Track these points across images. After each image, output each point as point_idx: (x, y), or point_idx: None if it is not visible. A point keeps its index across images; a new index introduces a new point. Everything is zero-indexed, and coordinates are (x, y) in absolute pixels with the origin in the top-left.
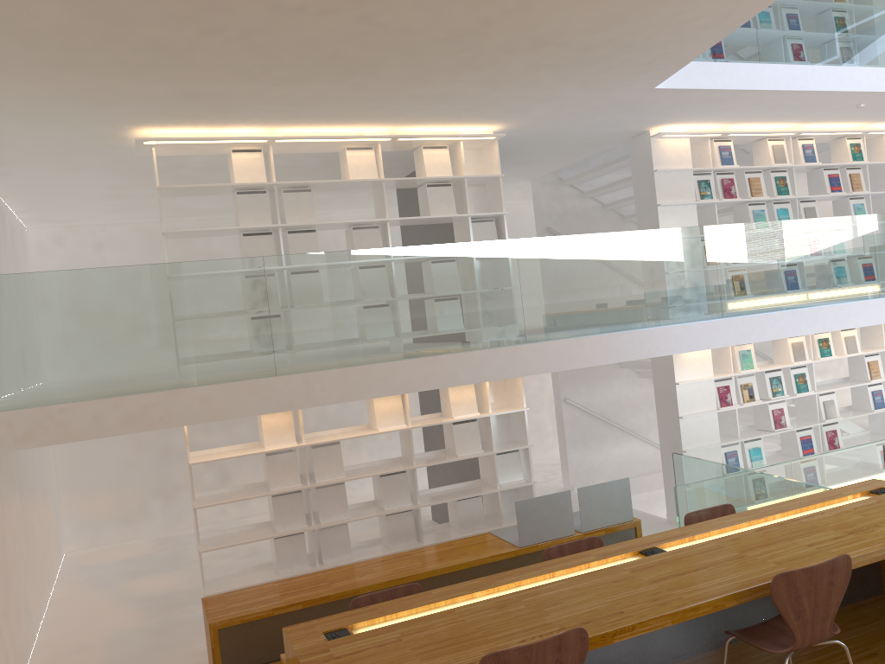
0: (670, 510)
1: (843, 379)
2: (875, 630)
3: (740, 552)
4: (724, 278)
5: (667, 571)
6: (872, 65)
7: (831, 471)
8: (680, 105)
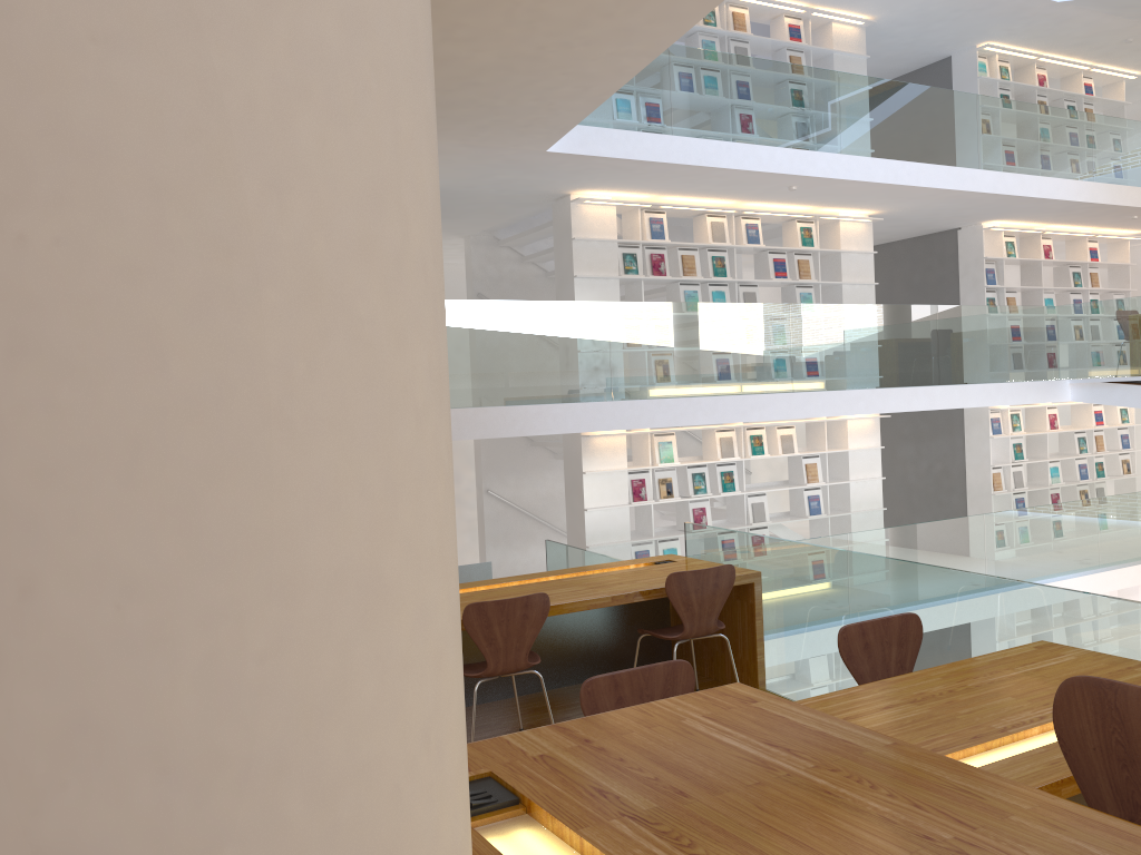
0: None
1: (783, 481)
2: None
3: (482, 599)
4: (617, 359)
5: None
6: (800, 146)
7: None
8: (588, 170)
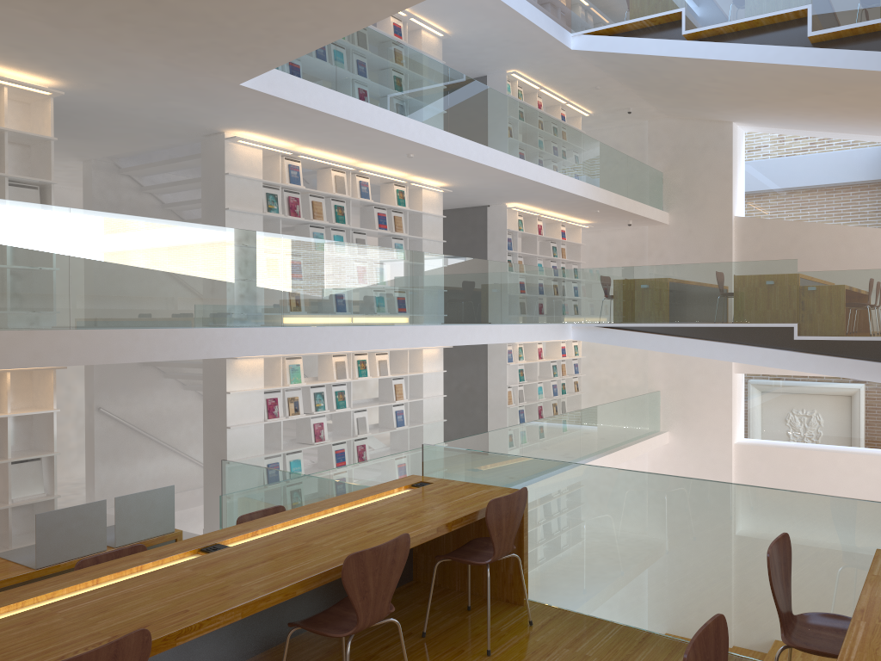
0: (208, 524)
1: (373, 399)
2: (409, 613)
3: (306, 541)
4: (288, 288)
5: (234, 566)
6: (423, 122)
7: (363, 479)
8: (260, 111)
